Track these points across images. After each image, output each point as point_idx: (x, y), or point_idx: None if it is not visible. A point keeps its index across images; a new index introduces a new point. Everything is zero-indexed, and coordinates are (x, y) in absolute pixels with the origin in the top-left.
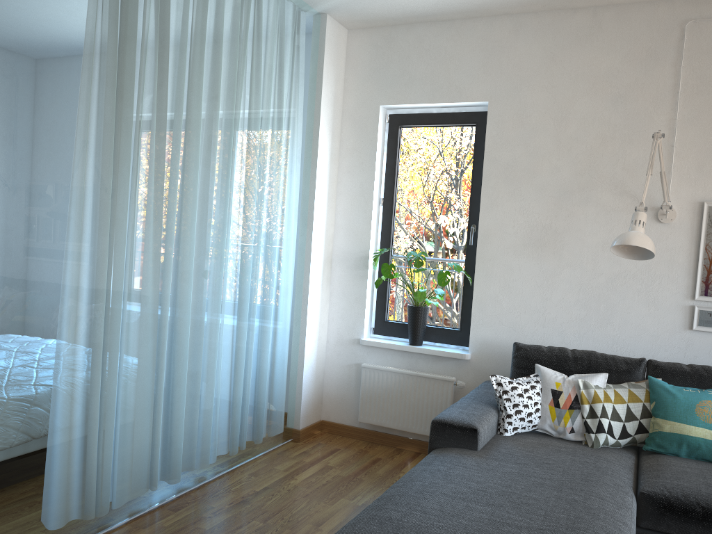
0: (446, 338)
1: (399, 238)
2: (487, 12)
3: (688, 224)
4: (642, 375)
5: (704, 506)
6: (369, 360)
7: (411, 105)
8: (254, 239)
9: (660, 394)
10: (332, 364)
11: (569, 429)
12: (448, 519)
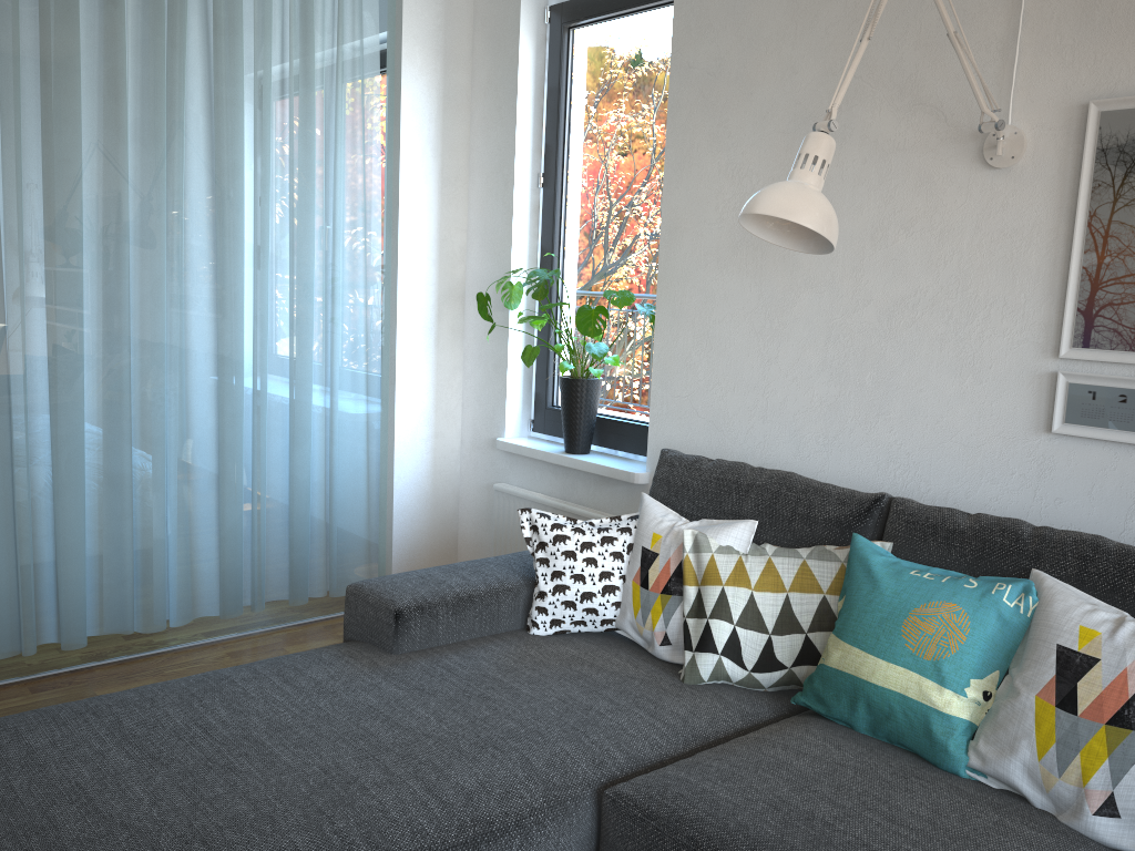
0: (630, 443)
1: (568, 248)
2: None
3: (1054, 167)
4: (871, 534)
5: None
6: (512, 478)
7: None
8: (235, 253)
9: (854, 578)
10: (468, 483)
11: (661, 636)
12: (3, 771)
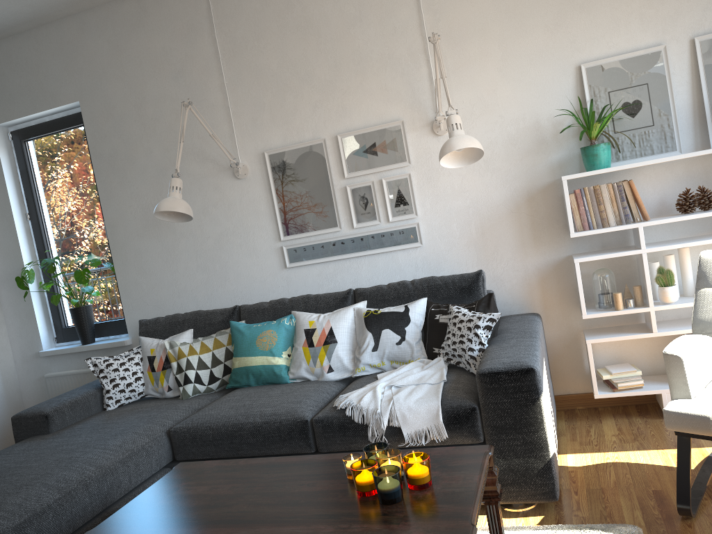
0: (116, 330)
1: (54, 247)
2: (50, 17)
3: (260, 175)
4: (236, 321)
5: (213, 428)
6: (54, 369)
7: (21, 119)
8: None
9: (235, 335)
10: (26, 382)
11: (167, 388)
12: None
